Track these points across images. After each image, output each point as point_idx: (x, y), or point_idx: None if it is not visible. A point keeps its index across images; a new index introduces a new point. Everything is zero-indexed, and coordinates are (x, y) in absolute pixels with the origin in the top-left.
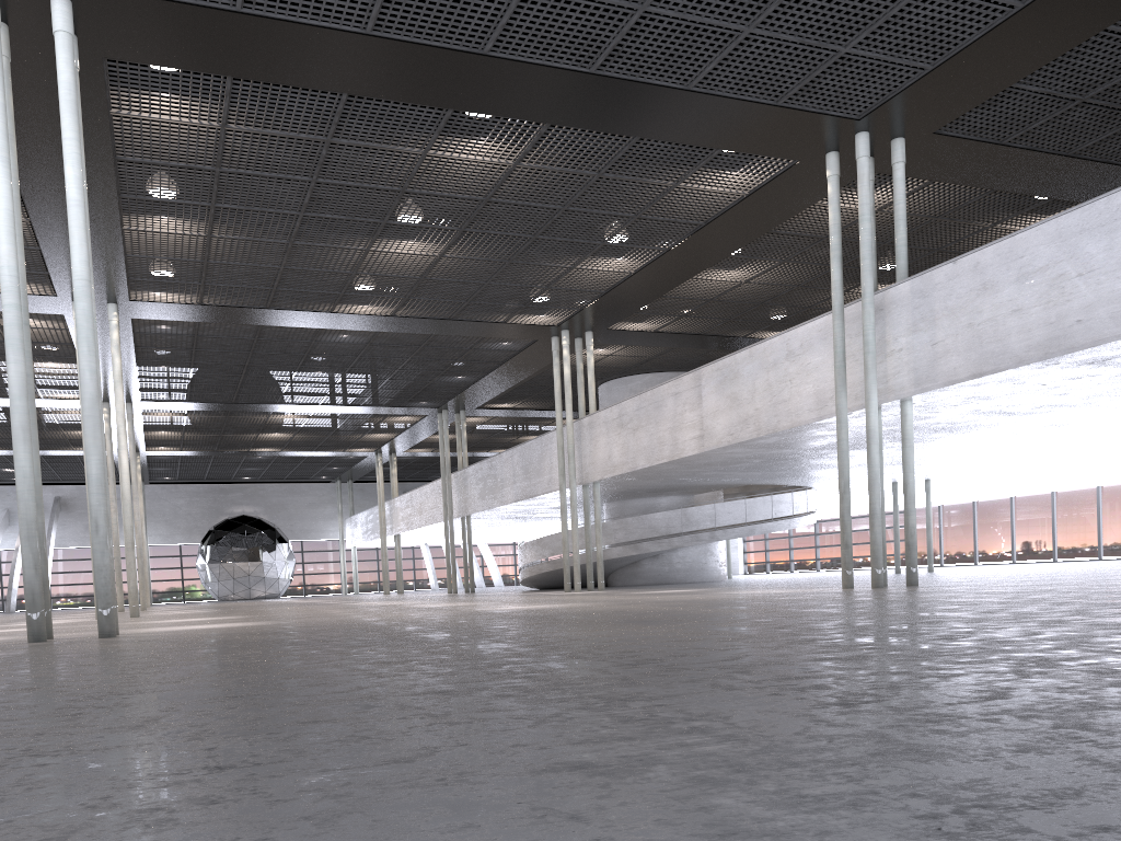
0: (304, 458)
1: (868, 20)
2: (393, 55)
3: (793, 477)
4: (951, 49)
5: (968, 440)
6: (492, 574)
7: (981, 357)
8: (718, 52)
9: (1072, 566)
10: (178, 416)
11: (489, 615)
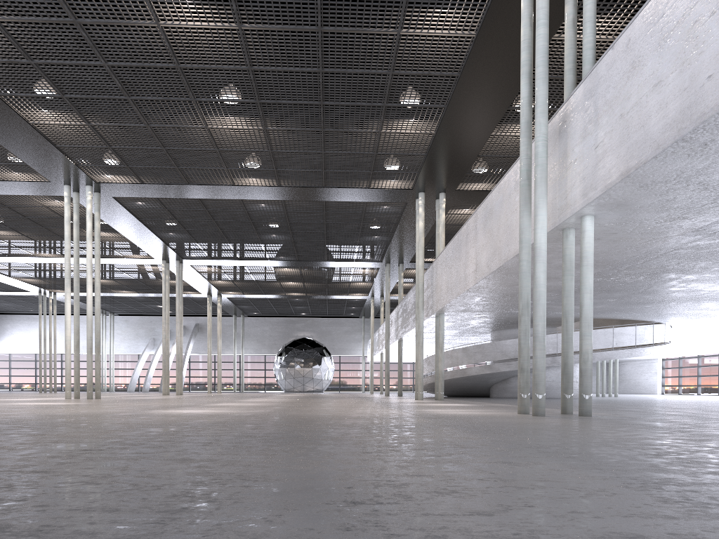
0: (326, 300)
1: None
2: None
3: (622, 312)
4: None
5: None
6: None
7: (628, 151)
8: None
9: None
10: (217, 270)
11: (37, 418)
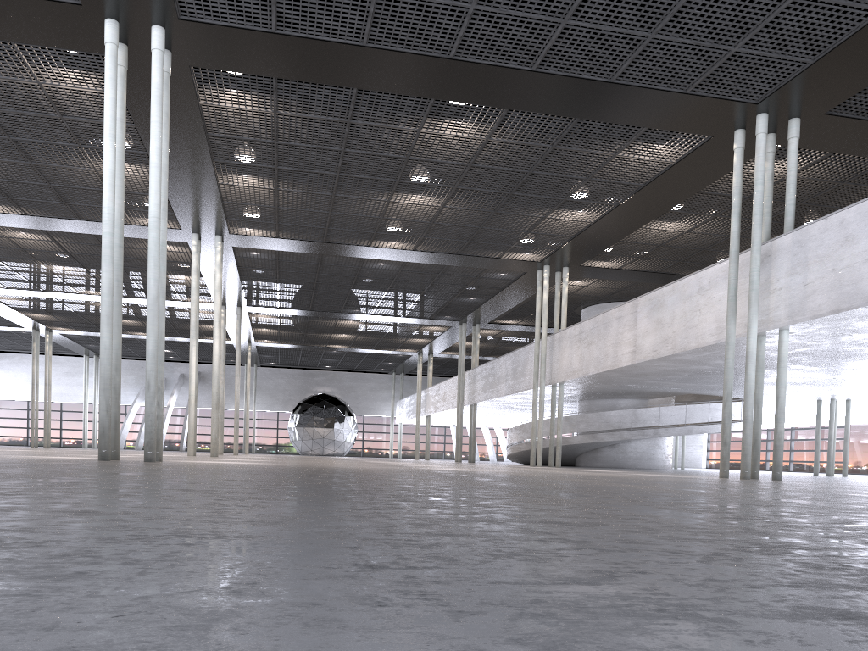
0: (366, 354)
1: (750, 25)
2: (384, 60)
3: None
4: (827, 47)
5: (863, 367)
6: (502, 451)
7: (839, 296)
8: (630, 53)
9: None
10: (274, 318)
11: (412, 470)
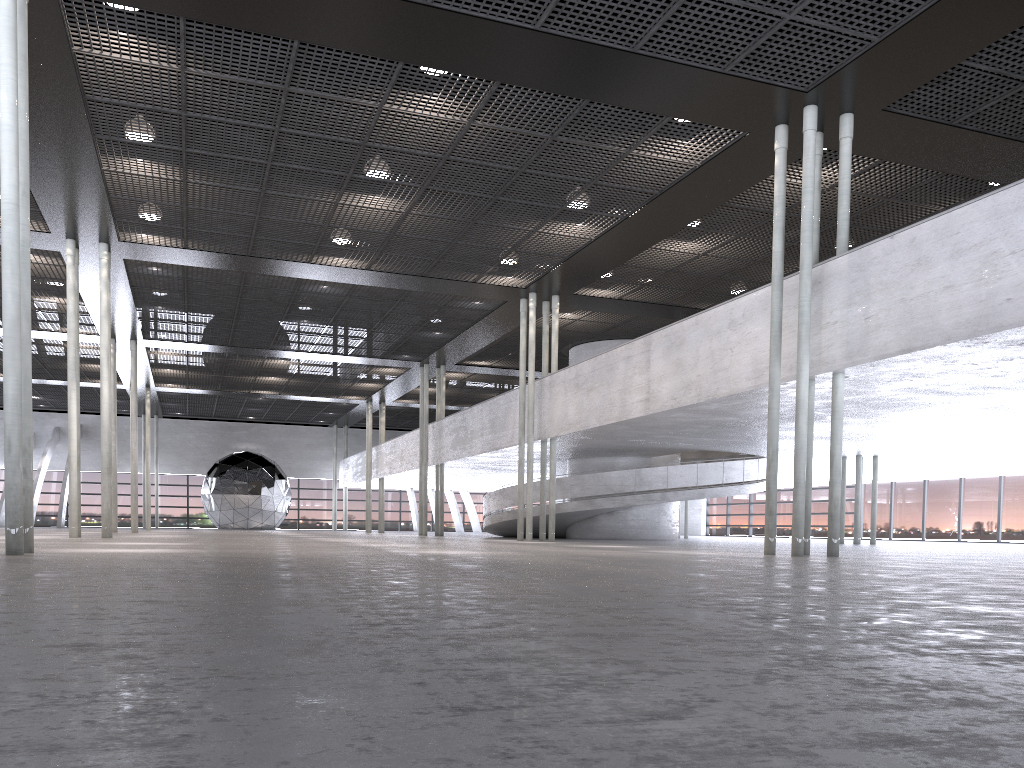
0: (301, 402)
1: None
2: (338, 1)
3: (743, 446)
4: (898, 21)
5: (908, 419)
6: (471, 520)
7: (911, 333)
8: (662, 13)
9: (1009, 548)
10: (181, 356)
11: (393, 558)
